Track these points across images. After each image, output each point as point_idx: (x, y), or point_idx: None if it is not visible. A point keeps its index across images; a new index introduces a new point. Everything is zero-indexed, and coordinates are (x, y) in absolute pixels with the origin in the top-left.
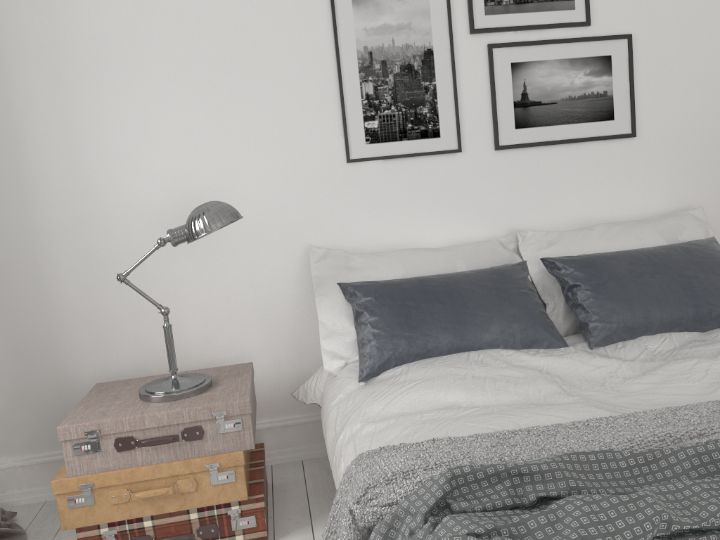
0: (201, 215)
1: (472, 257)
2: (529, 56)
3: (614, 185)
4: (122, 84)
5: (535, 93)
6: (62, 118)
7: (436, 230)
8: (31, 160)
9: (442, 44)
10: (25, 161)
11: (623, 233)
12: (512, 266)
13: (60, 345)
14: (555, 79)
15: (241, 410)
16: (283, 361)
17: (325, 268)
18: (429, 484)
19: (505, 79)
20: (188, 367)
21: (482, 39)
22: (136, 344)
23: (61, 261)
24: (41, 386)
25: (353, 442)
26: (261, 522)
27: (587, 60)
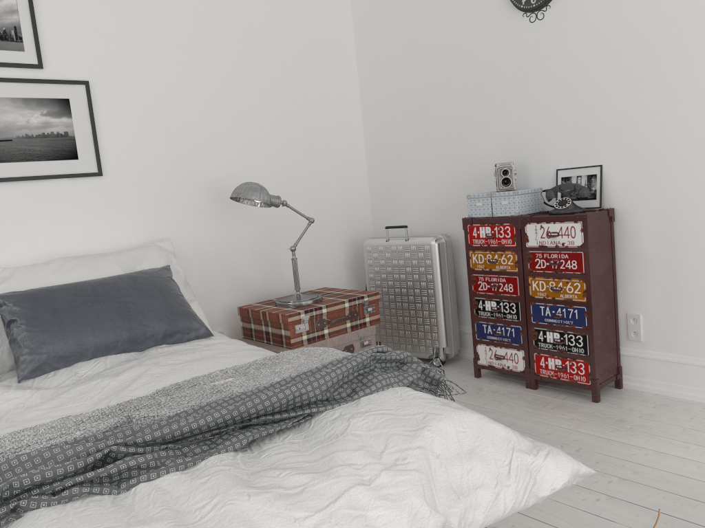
0: None
1: None
2: None
3: (85, 221)
4: None
5: None
6: None
7: None
8: None
9: None
10: None
11: (81, 265)
12: None
13: None
14: (8, 116)
15: None
16: None
17: None
18: None
19: None
20: None
21: None
22: None
23: None
24: None
25: None
26: None
27: (43, 101)
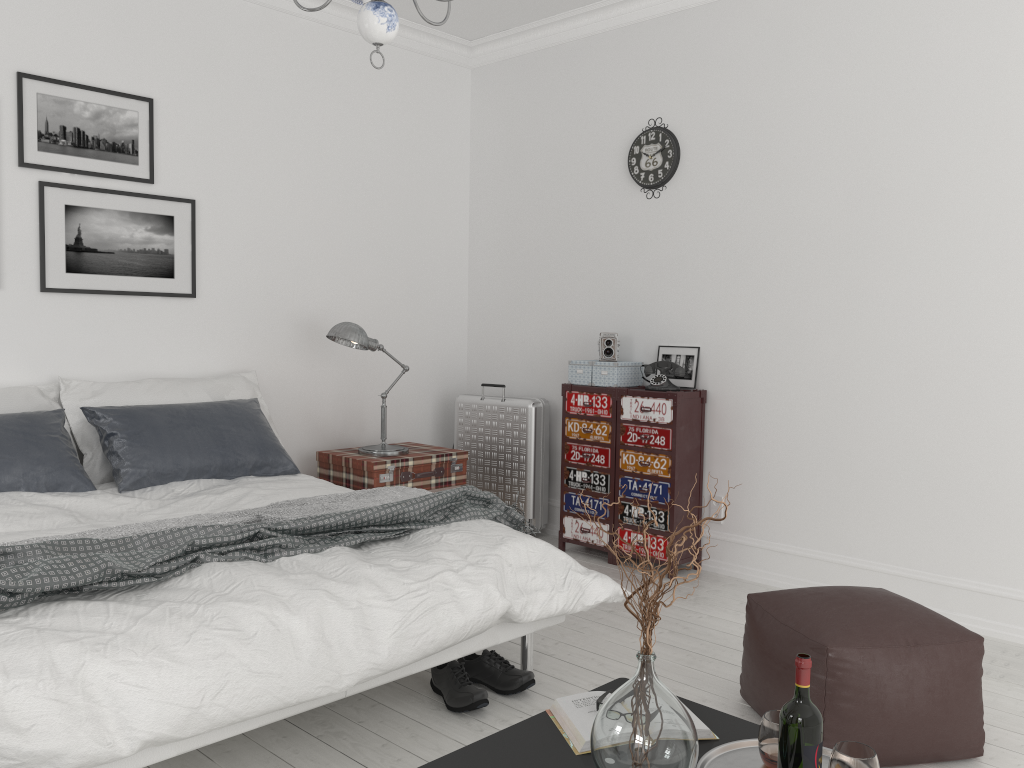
0: None
1: (1, 402)
2: (86, 201)
3: (172, 343)
4: None
5: (91, 240)
6: None
7: None
8: None
9: None
10: None
11: (172, 388)
12: (47, 412)
13: None
14: (114, 229)
15: None
16: None
17: None
18: None
19: (58, 220)
20: None
21: (33, 175)
22: None
23: None
24: None
25: None
26: None
27: (149, 216)
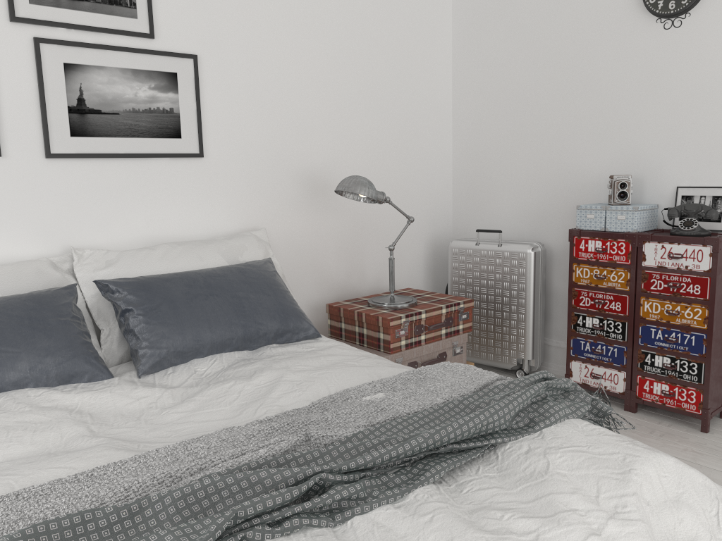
0: None
1: (9, 280)
2: (85, 59)
3: (183, 204)
4: None
5: (94, 100)
6: None
7: None
8: None
9: None
10: None
11: (186, 253)
12: (57, 290)
13: None
14: (116, 88)
15: None
16: None
17: None
18: None
19: (57, 80)
20: None
21: (27, 30)
22: None
23: None
24: None
25: None
26: None
27: (152, 73)
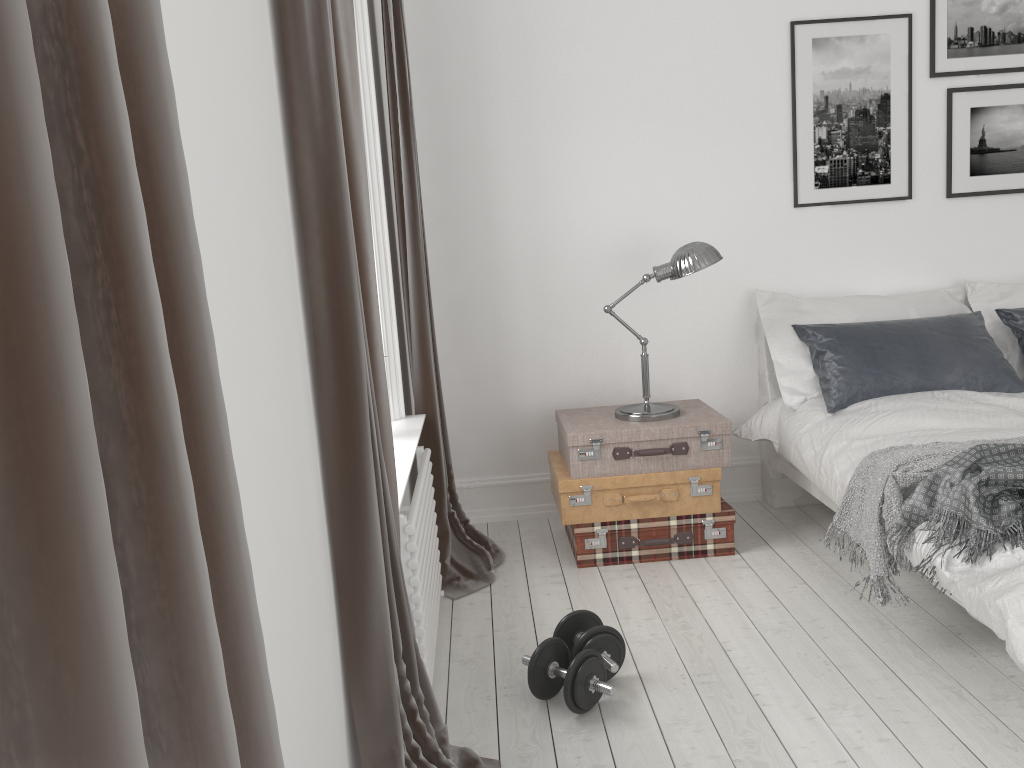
0: (691, 254)
1: (923, 306)
2: (990, 101)
3: None
4: (586, 127)
5: (993, 140)
6: (529, 159)
7: (878, 278)
8: (498, 198)
9: (900, 88)
10: (493, 199)
11: None
12: (969, 315)
13: (509, 375)
14: (1016, 125)
15: (722, 430)
16: (715, 404)
17: (775, 311)
18: (962, 455)
19: (963, 125)
20: (624, 403)
21: (942, 83)
22: (578, 379)
23: (517, 295)
24: (489, 413)
25: (845, 453)
26: (730, 534)
27: None
